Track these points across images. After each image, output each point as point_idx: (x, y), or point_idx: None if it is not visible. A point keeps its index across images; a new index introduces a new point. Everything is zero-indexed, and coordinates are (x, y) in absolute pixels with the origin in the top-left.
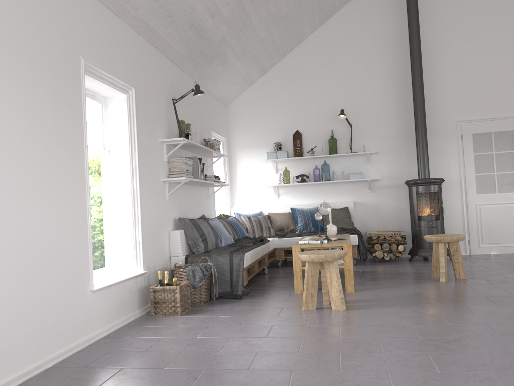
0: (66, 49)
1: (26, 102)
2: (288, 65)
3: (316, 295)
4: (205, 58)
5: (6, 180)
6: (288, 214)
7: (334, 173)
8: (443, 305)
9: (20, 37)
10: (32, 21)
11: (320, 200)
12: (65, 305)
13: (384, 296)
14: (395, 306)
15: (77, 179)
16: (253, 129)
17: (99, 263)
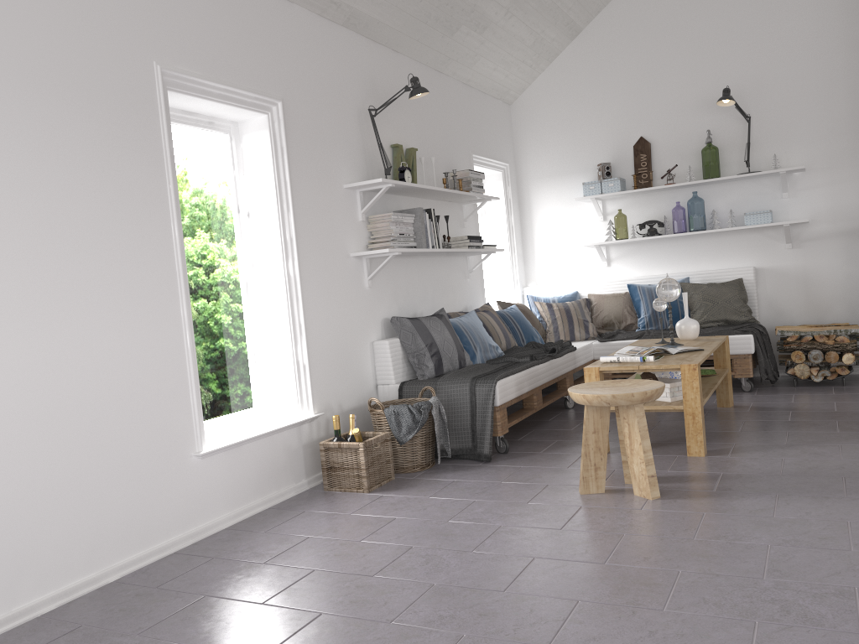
0: (119, 54)
1: (37, 158)
2: (621, 11)
3: (605, 467)
4: (438, 25)
5: (3, 291)
6: (624, 296)
7: (714, 215)
8: None
9: (17, 48)
10: (42, 16)
11: (688, 268)
12: (143, 481)
13: (757, 470)
14: (764, 495)
15: (157, 273)
16: (559, 143)
17: (239, 402)
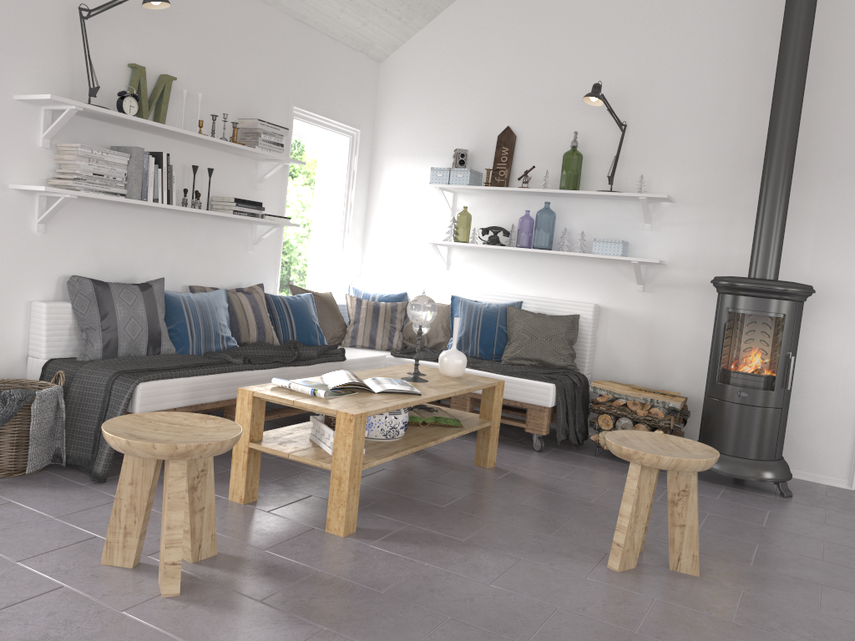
0: None
1: None
2: None
3: (138, 534)
4: None
5: None
6: (446, 308)
7: (565, 234)
8: None
9: None
10: None
11: (529, 291)
12: None
13: (367, 576)
14: (307, 626)
15: None
16: (422, 117)
17: None
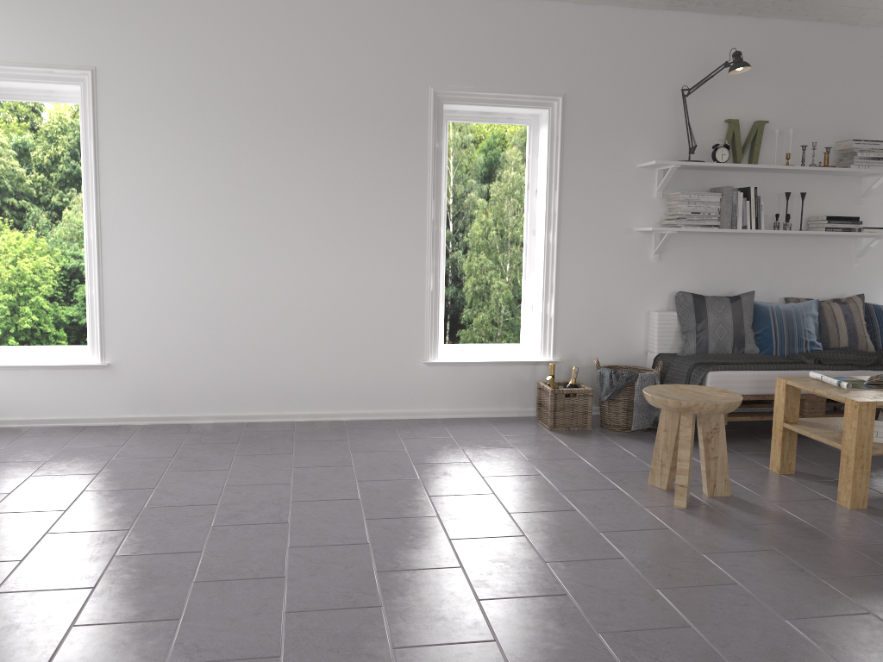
0: (400, 86)
1: (330, 161)
2: None
3: (669, 467)
4: None
5: (299, 240)
6: None
7: None
8: (833, 590)
9: (326, 96)
10: (345, 72)
11: None
12: (377, 368)
13: (844, 534)
14: (762, 545)
15: (409, 235)
16: None
17: (505, 336)
